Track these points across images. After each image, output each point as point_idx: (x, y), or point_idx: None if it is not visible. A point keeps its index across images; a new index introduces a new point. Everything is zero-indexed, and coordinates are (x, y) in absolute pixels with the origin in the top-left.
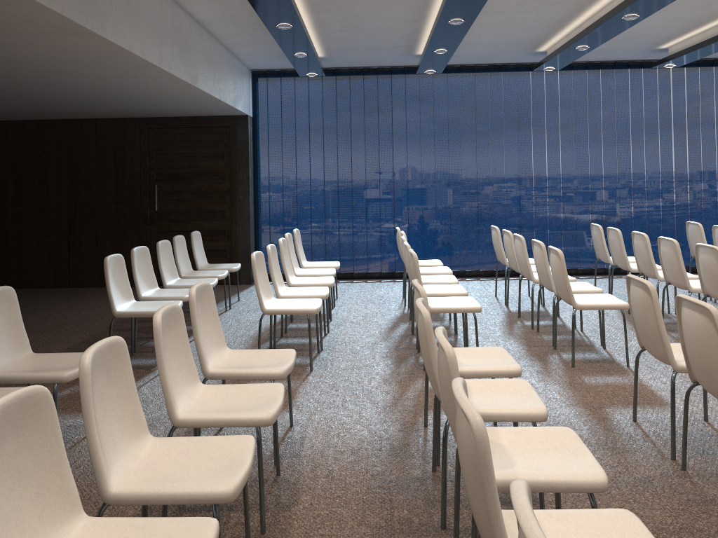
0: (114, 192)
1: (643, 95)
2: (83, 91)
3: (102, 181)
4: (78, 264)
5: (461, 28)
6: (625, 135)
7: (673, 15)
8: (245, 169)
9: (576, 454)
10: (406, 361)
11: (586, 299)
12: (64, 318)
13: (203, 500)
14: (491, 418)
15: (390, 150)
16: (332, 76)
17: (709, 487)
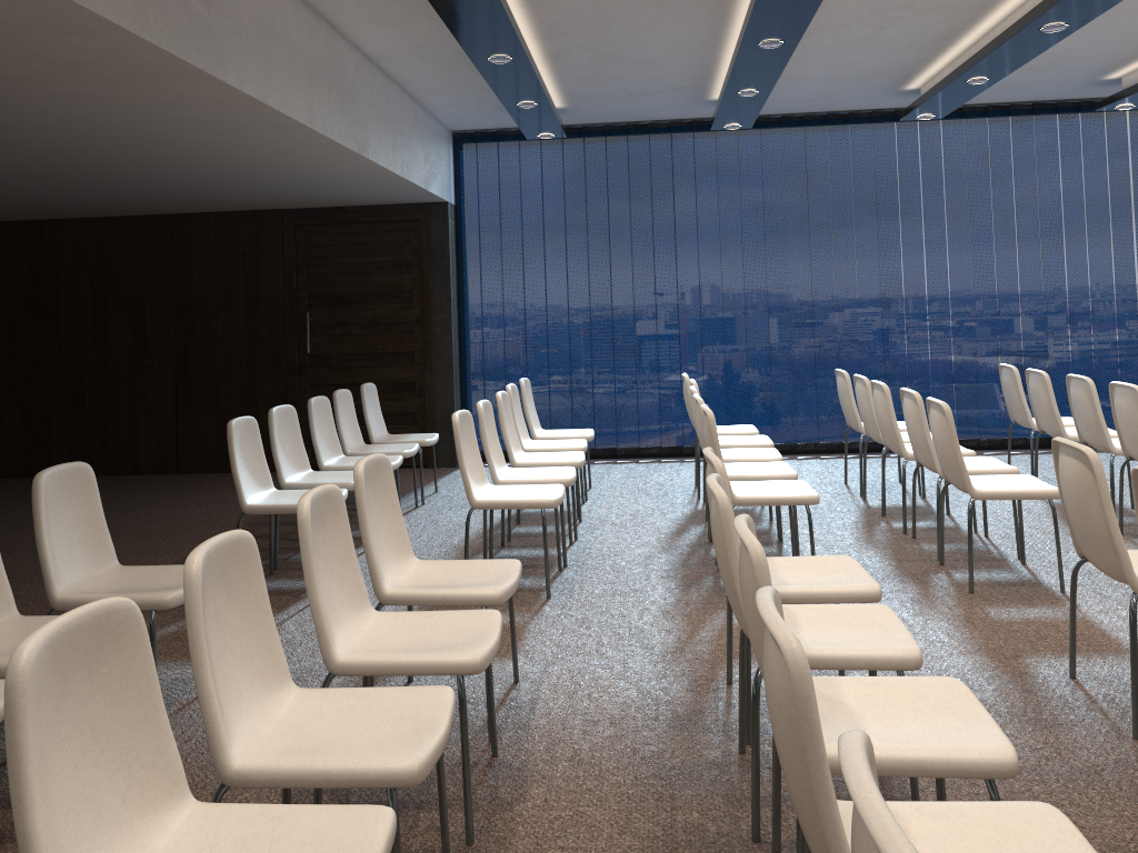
0: (244, 326)
1: (1082, 156)
2: (194, 168)
3: (226, 308)
4: (190, 437)
5: (778, 54)
6: (1053, 221)
7: (1126, 23)
8: (444, 286)
9: (967, 720)
10: (699, 584)
11: (991, 483)
12: (169, 519)
13: (373, 782)
14: (830, 664)
15: (671, 253)
16: (578, 138)
17: None
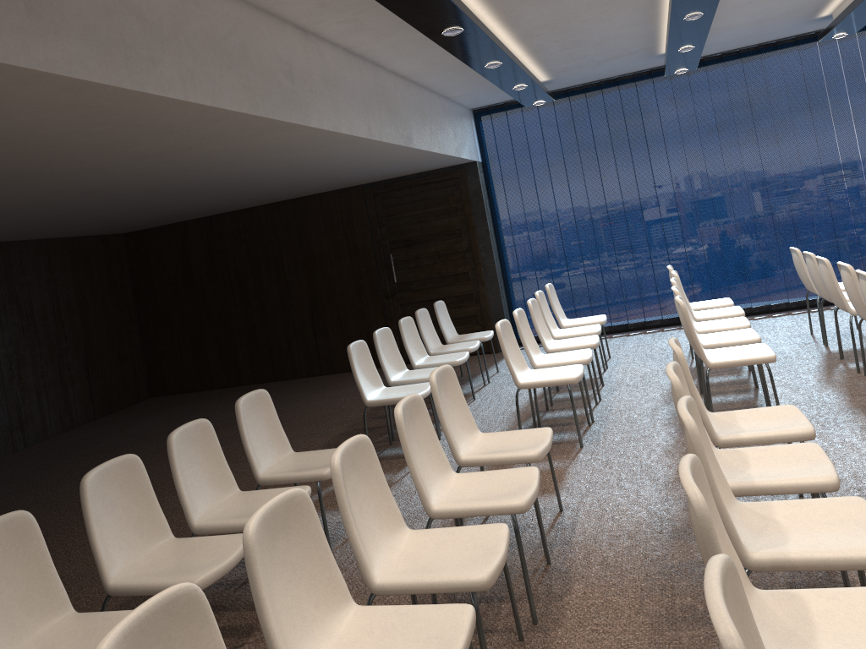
0: (350, 269)
1: None
2: (301, 173)
3: (336, 258)
4: (326, 350)
5: (701, 21)
6: None
7: None
8: (482, 222)
9: (865, 528)
10: None
11: None
12: (320, 409)
13: (460, 588)
14: (770, 491)
15: (648, 173)
16: (565, 98)
17: None
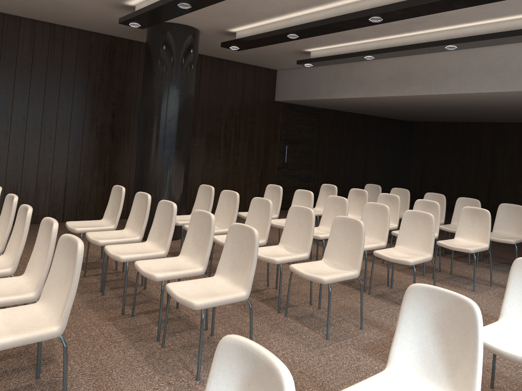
0: None
1: None
2: None
3: None
4: None
5: None
6: None
7: None
8: None
9: None
10: None
11: None
12: None
13: None
14: None
15: None
16: None
17: (295, 299)
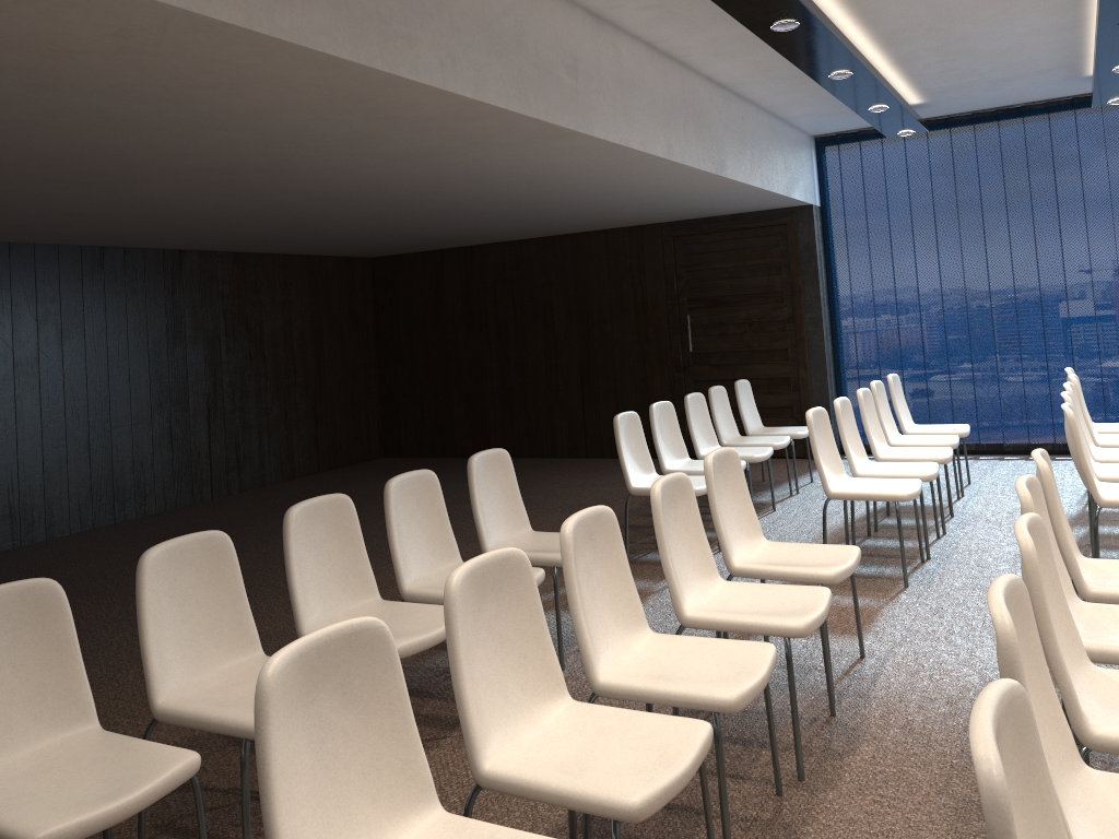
0: (634, 328)
1: None
2: (581, 198)
3: (618, 313)
4: (595, 426)
5: None
6: None
7: None
8: (812, 285)
9: None
10: None
11: None
12: (578, 497)
13: (700, 705)
14: None
15: (1055, 240)
16: (944, 130)
17: None
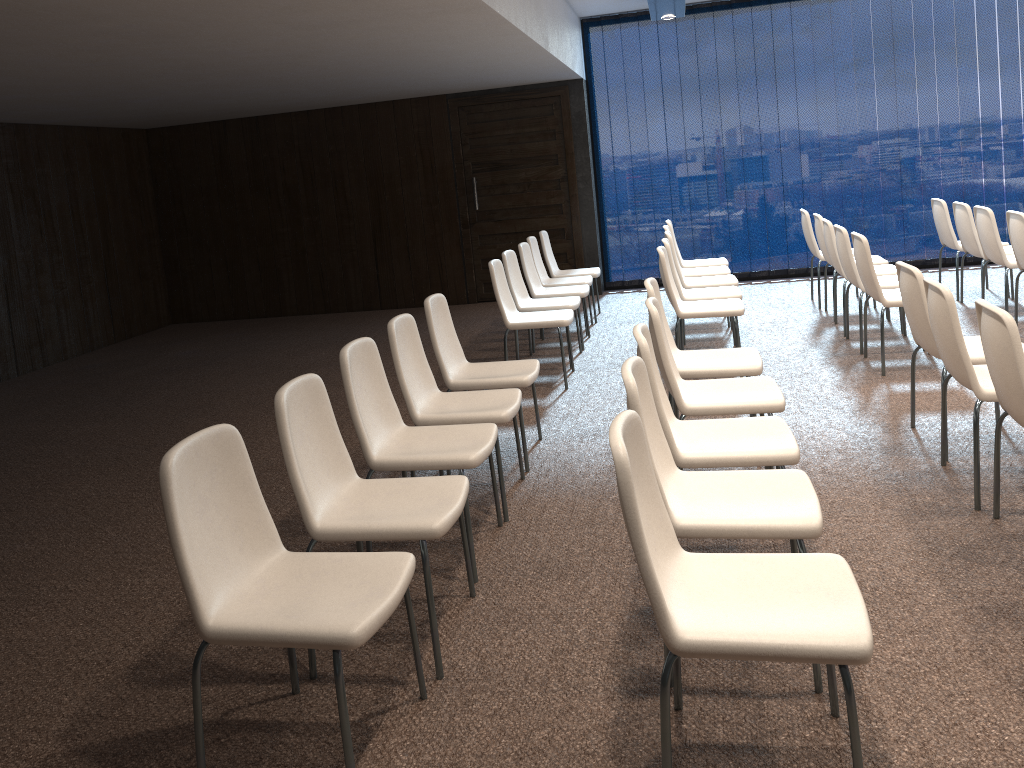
0: (424, 191)
1: None
2: (410, 70)
3: (408, 177)
4: (389, 281)
5: None
6: None
7: None
8: (583, 149)
9: None
10: (854, 367)
11: None
12: None
13: (771, 462)
14: None
15: (773, 109)
16: (689, 15)
17: None
